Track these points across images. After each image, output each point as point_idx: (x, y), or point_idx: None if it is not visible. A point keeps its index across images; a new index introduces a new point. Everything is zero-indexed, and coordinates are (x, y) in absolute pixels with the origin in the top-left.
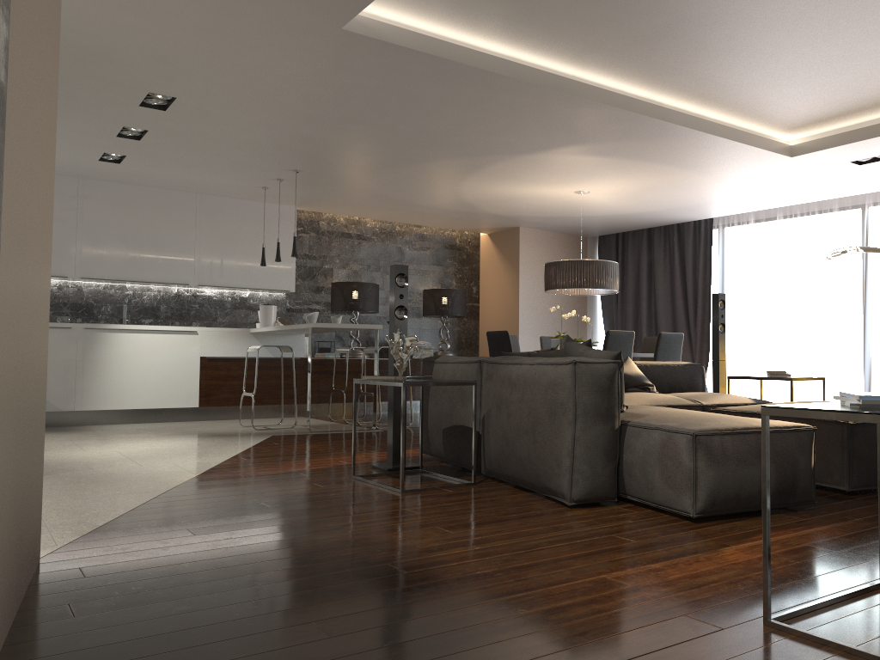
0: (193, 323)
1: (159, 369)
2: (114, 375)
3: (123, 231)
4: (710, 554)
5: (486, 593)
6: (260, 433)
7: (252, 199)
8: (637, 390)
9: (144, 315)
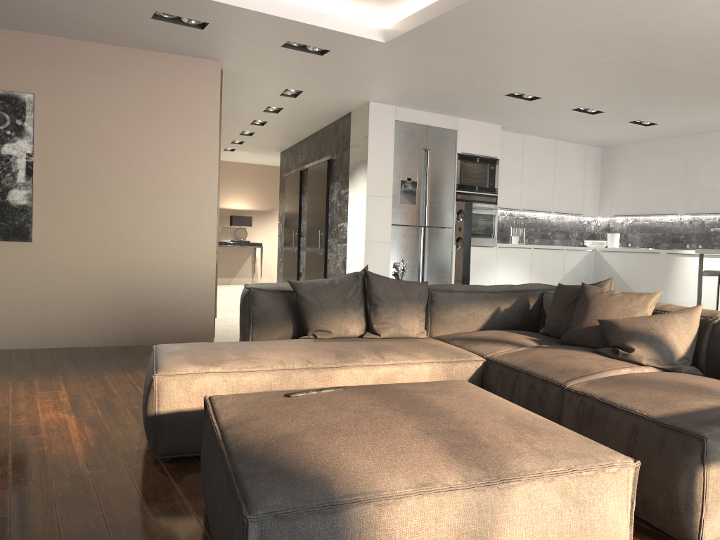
0: None
1: (716, 288)
2: (684, 291)
3: (713, 172)
4: (65, 411)
5: (71, 376)
6: None
7: None
8: (601, 352)
9: None
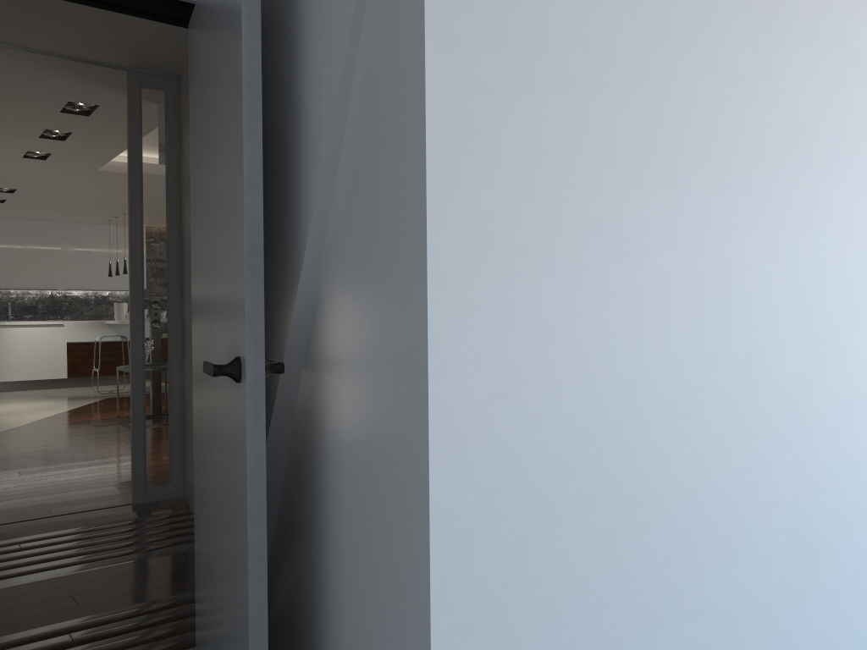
0: (65, 316)
1: (35, 352)
2: (2, 358)
3: (5, 253)
4: None
5: (101, 463)
6: (101, 396)
7: (105, 225)
8: None
9: (26, 312)
